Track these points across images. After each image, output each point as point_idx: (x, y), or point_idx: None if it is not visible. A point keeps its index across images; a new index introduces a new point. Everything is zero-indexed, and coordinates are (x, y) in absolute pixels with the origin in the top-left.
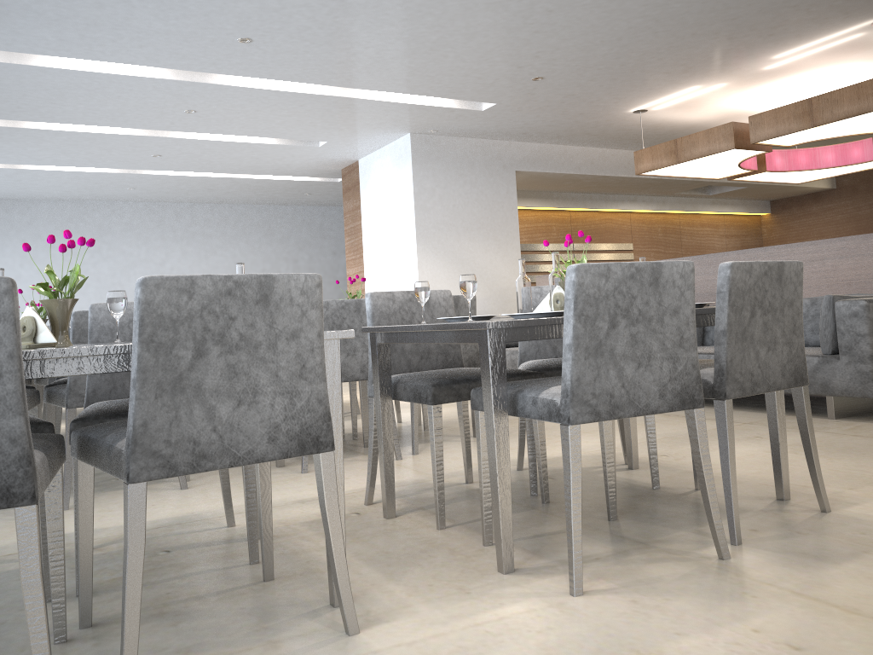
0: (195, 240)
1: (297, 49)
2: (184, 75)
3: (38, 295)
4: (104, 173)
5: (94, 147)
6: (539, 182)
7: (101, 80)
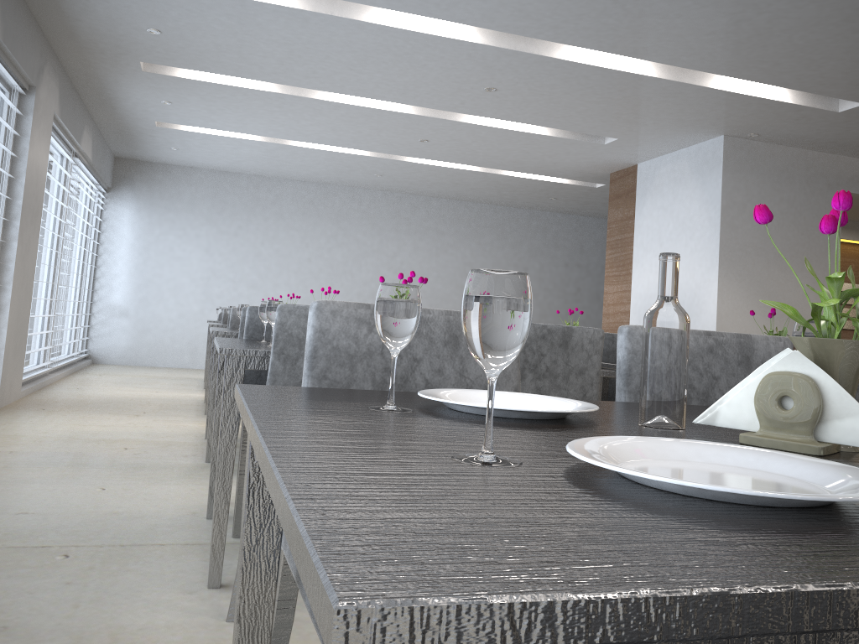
0: (428, 236)
1: (670, 12)
2: (508, 42)
3: (274, 275)
4: (361, 156)
5: (366, 125)
6: (855, 208)
7: (416, 43)
